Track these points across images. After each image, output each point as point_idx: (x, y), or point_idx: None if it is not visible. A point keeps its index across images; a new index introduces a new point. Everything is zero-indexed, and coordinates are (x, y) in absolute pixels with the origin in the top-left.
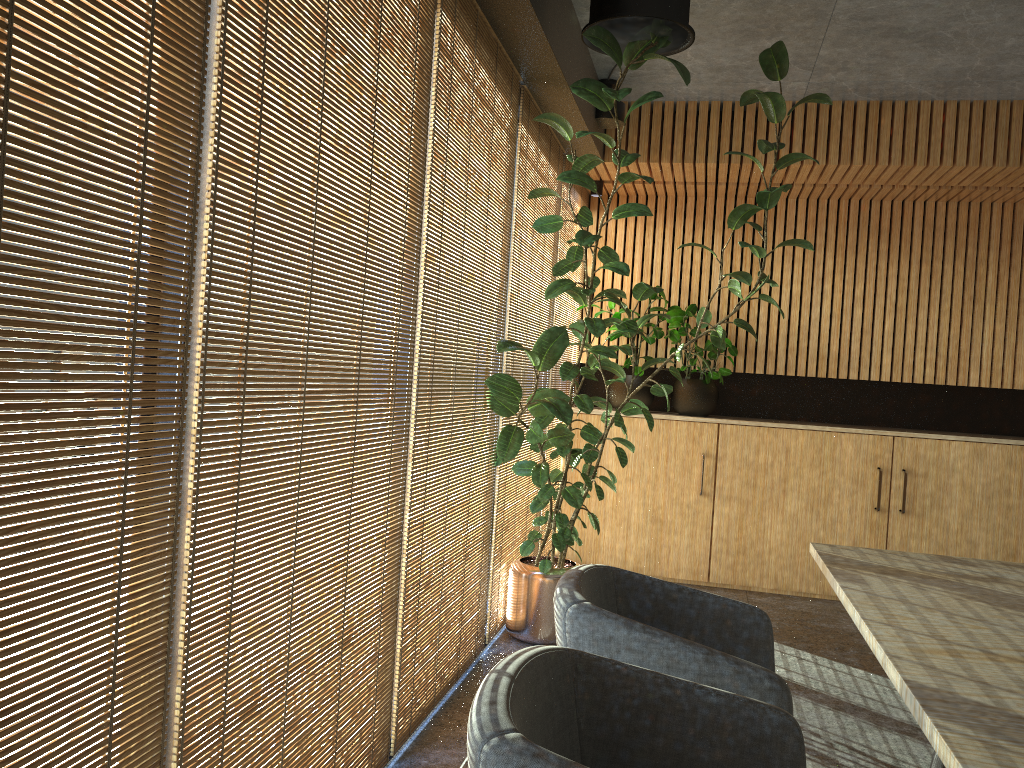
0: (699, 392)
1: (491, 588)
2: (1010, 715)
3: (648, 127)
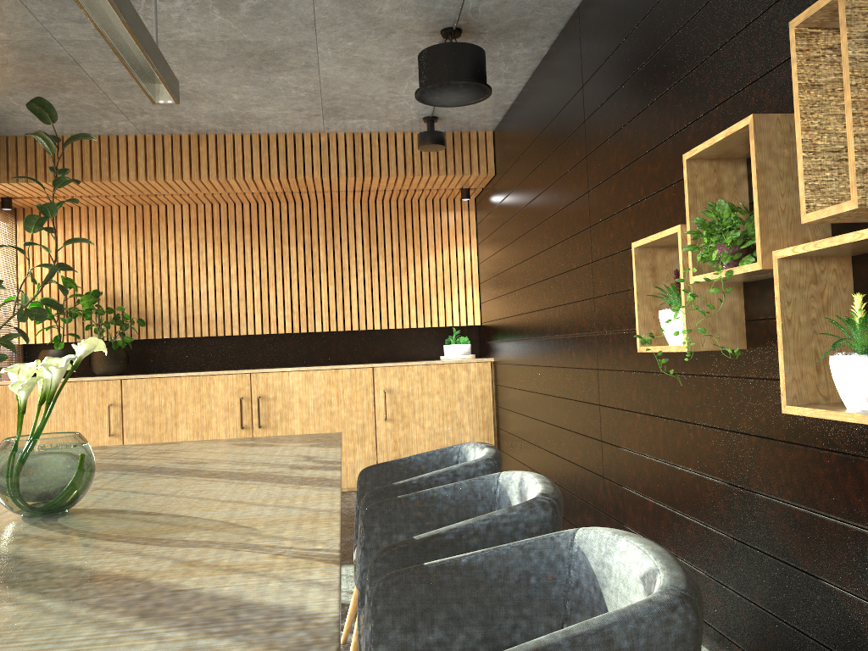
0: (108, 357)
1: None
2: None
3: (24, 155)
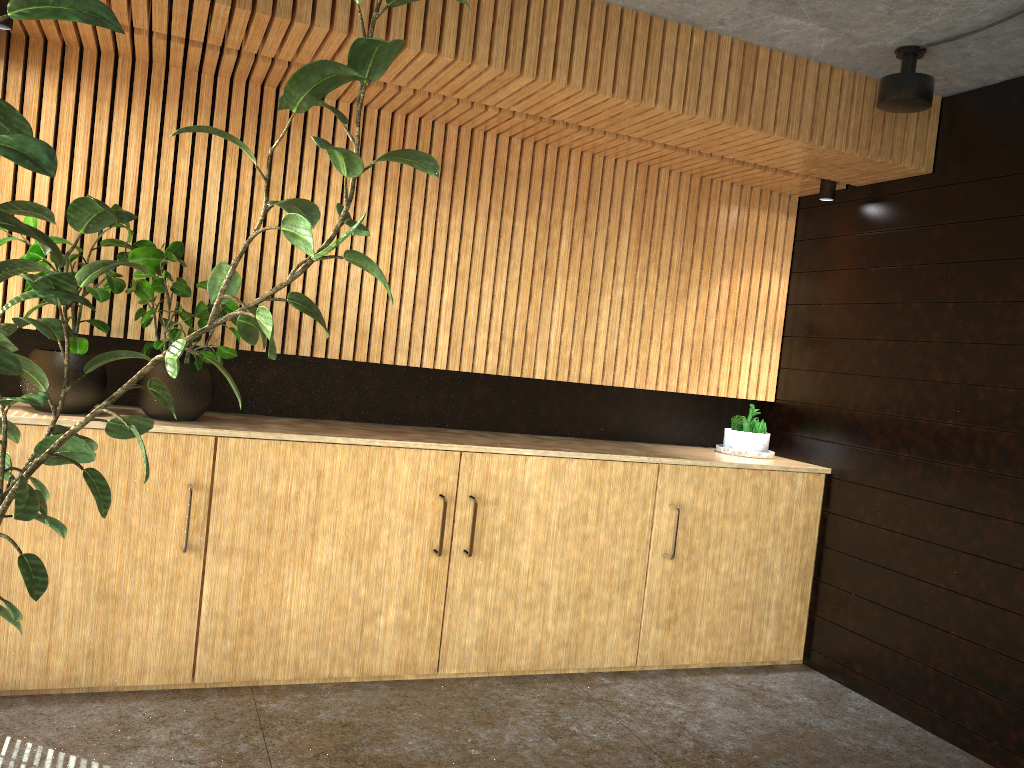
0: (185, 384)
1: None
2: None
3: None
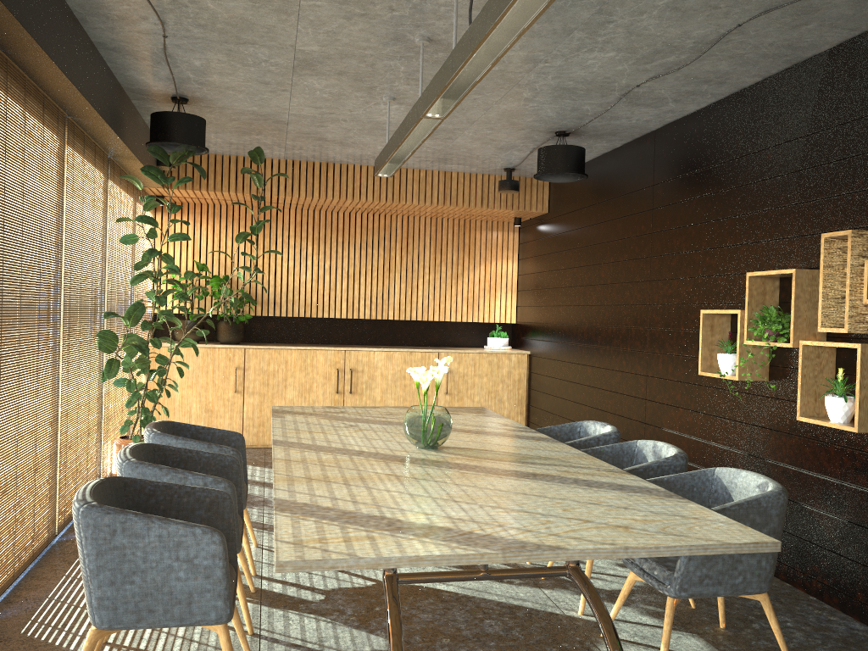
0: (233, 329)
1: (103, 454)
2: (300, 443)
3: (192, 168)
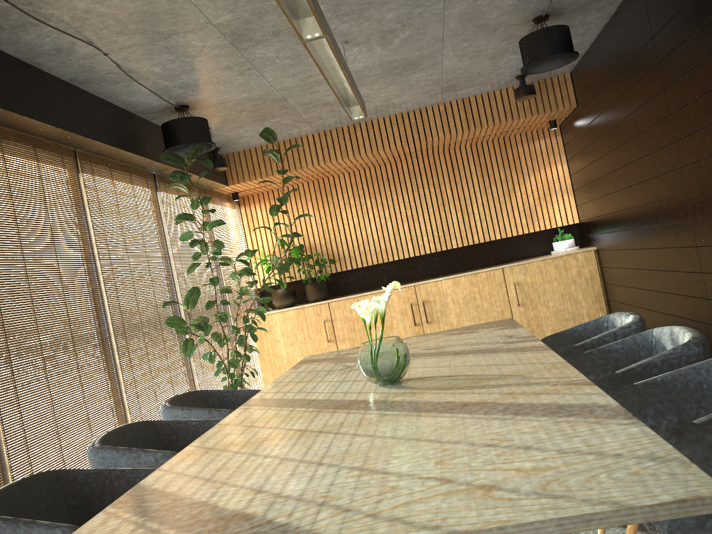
0: (316, 289)
1: None
2: (269, 399)
3: (245, 163)
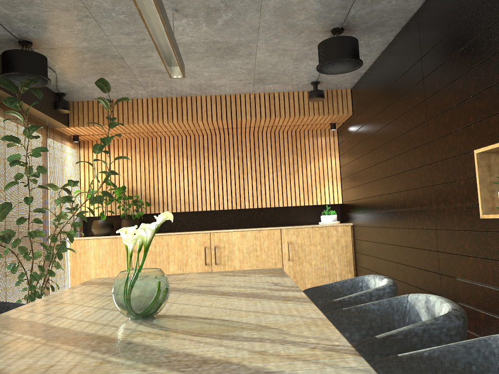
0: (130, 224)
1: None
2: (13, 318)
3: (87, 111)
